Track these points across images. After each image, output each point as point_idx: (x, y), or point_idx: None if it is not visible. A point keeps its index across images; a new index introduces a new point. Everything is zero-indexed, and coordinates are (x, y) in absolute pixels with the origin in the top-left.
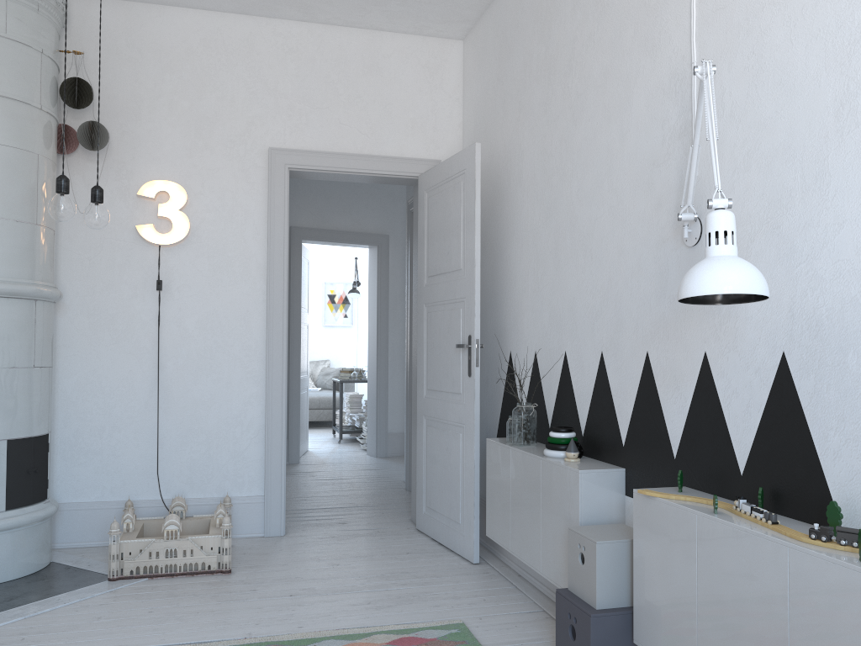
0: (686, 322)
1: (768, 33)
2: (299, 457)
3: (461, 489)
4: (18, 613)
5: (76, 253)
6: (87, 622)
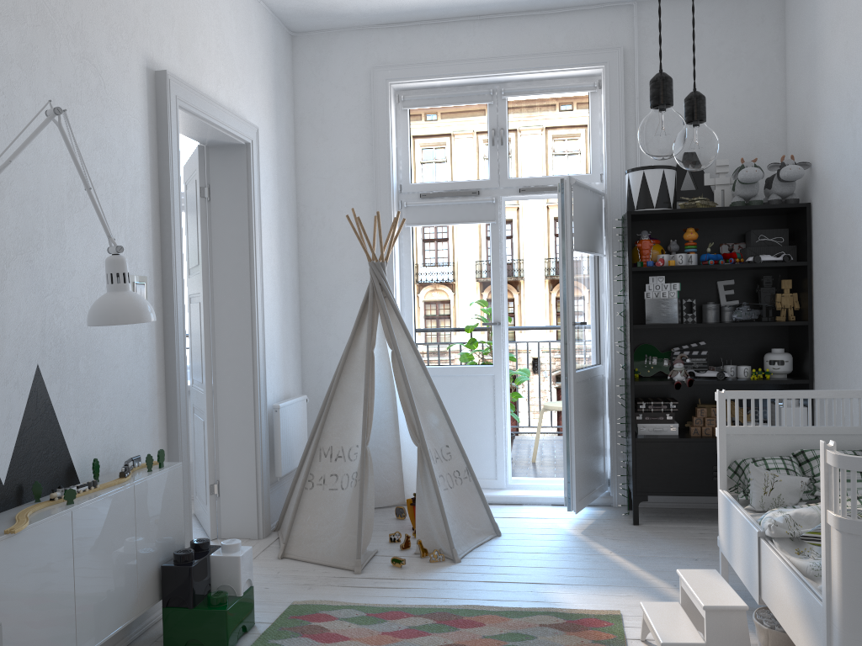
0: None
1: (17, 89)
2: None
3: None
4: None
5: None
6: None
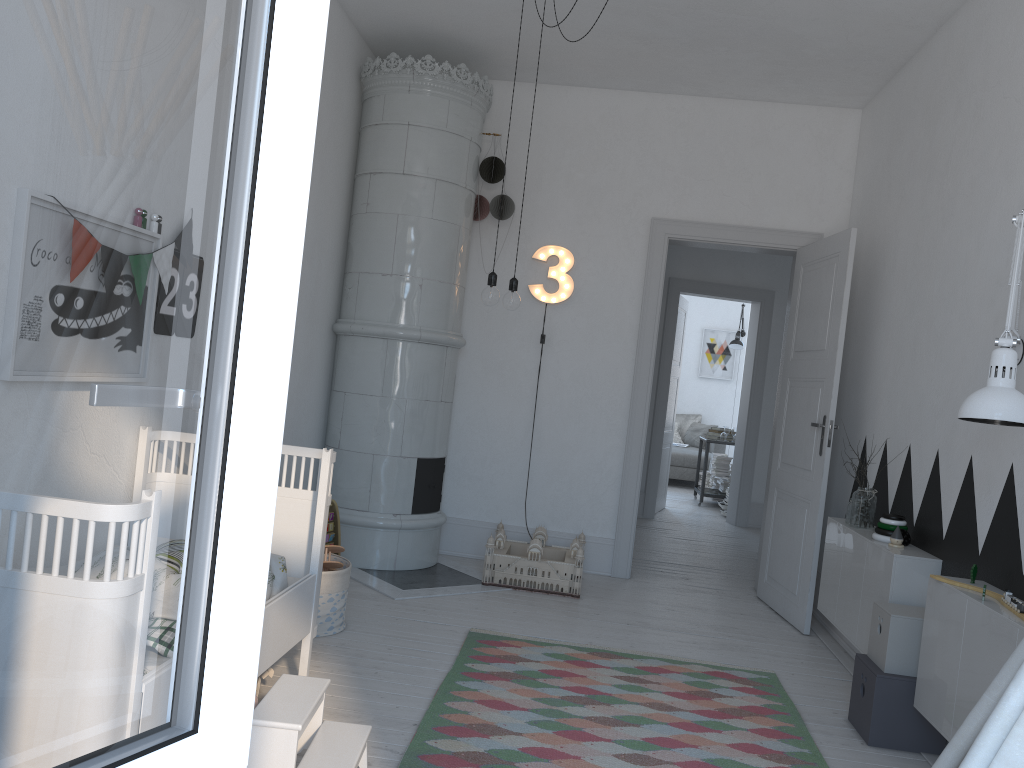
0: (1002, 434)
1: None
2: (654, 512)
3: (800, 563)
4: (418, 593)
5: (477, 306)
6: (468, 609)
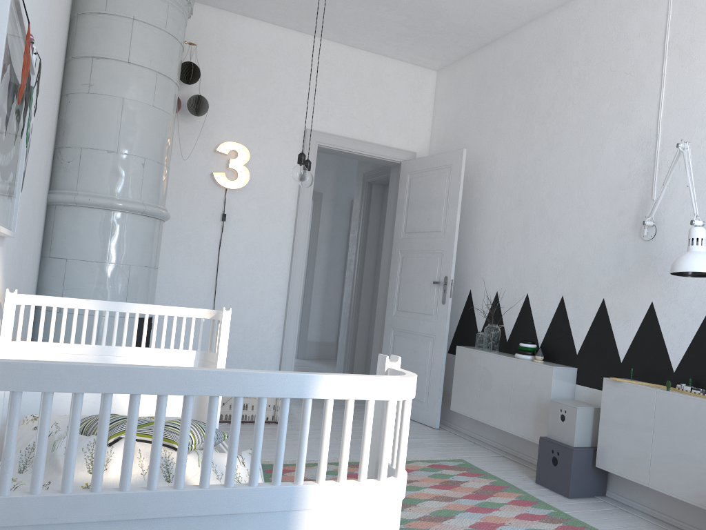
0: (638, 283)
1: None
2: None
3: (427, 379)
4: None
5: (167, 187)
6: None
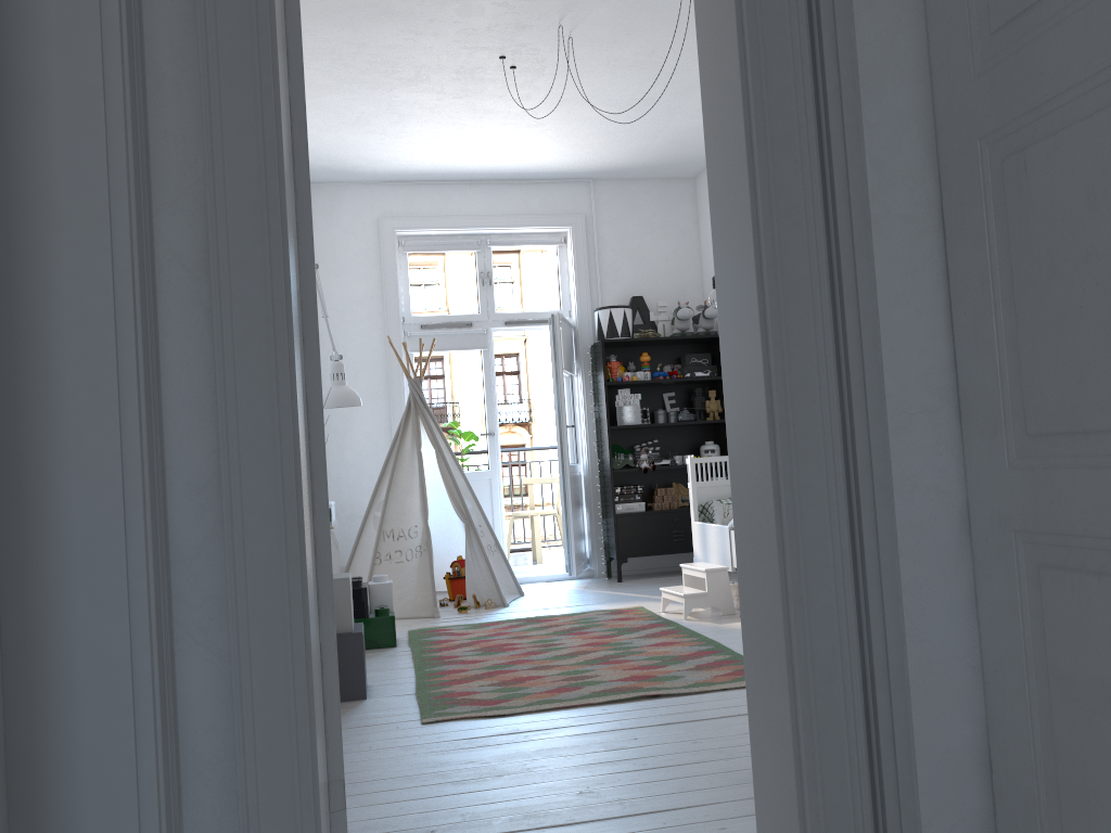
0: None
1: None
2: None
3: None
4: None
5: None
6: None
